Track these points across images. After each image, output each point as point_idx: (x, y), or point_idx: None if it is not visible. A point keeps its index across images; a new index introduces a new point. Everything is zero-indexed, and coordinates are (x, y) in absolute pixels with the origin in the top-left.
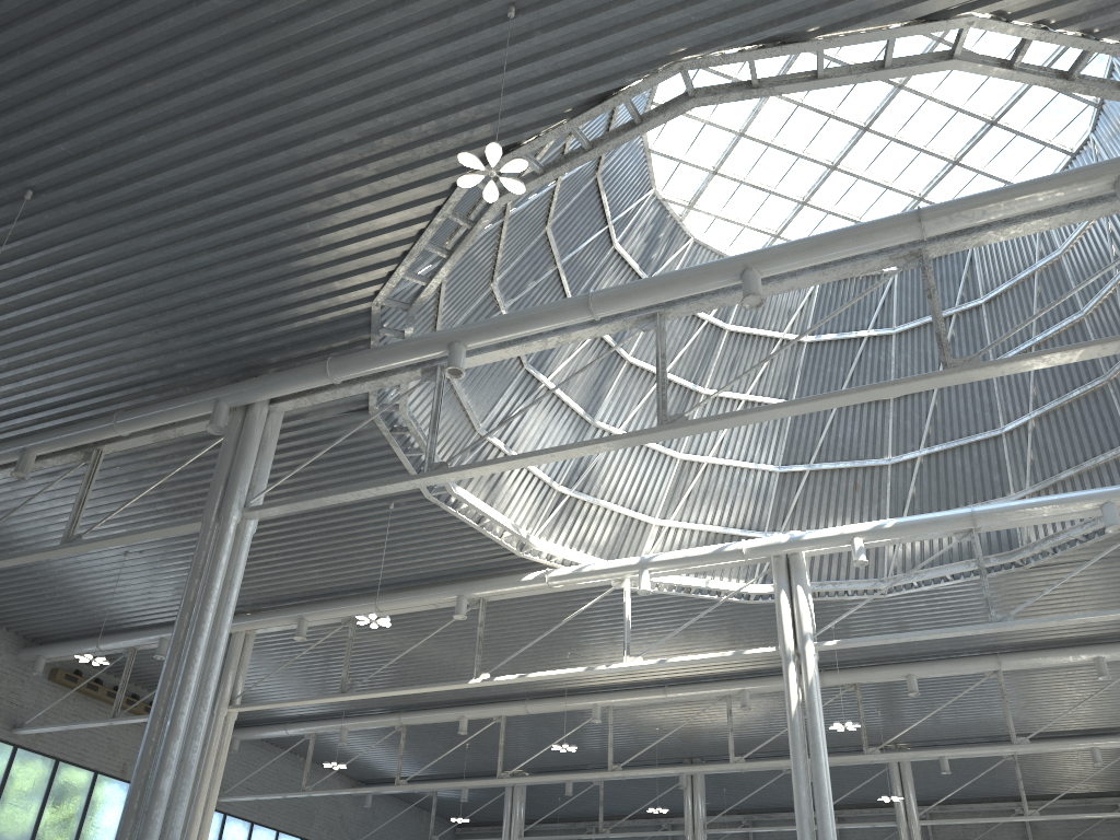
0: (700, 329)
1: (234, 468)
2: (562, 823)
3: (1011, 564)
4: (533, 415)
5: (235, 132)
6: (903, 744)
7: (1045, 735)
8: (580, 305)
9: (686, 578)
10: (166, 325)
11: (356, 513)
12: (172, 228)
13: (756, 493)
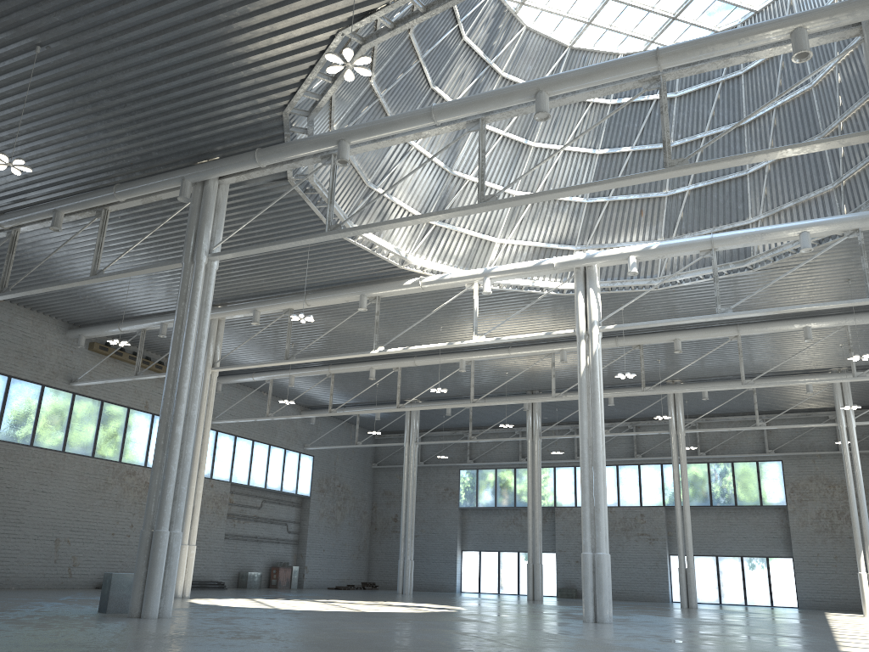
0: None
1: (199, 227)
2: (447, 431)
3: (744, 268)
4: (406, 170)
5: (176, 6)
6: (678, 380)
7: (776, 374)
8: (425, 115)
9: (518, 279)
10: (142, 128)
11: None
12: (139, 67)
13: (570, 218)
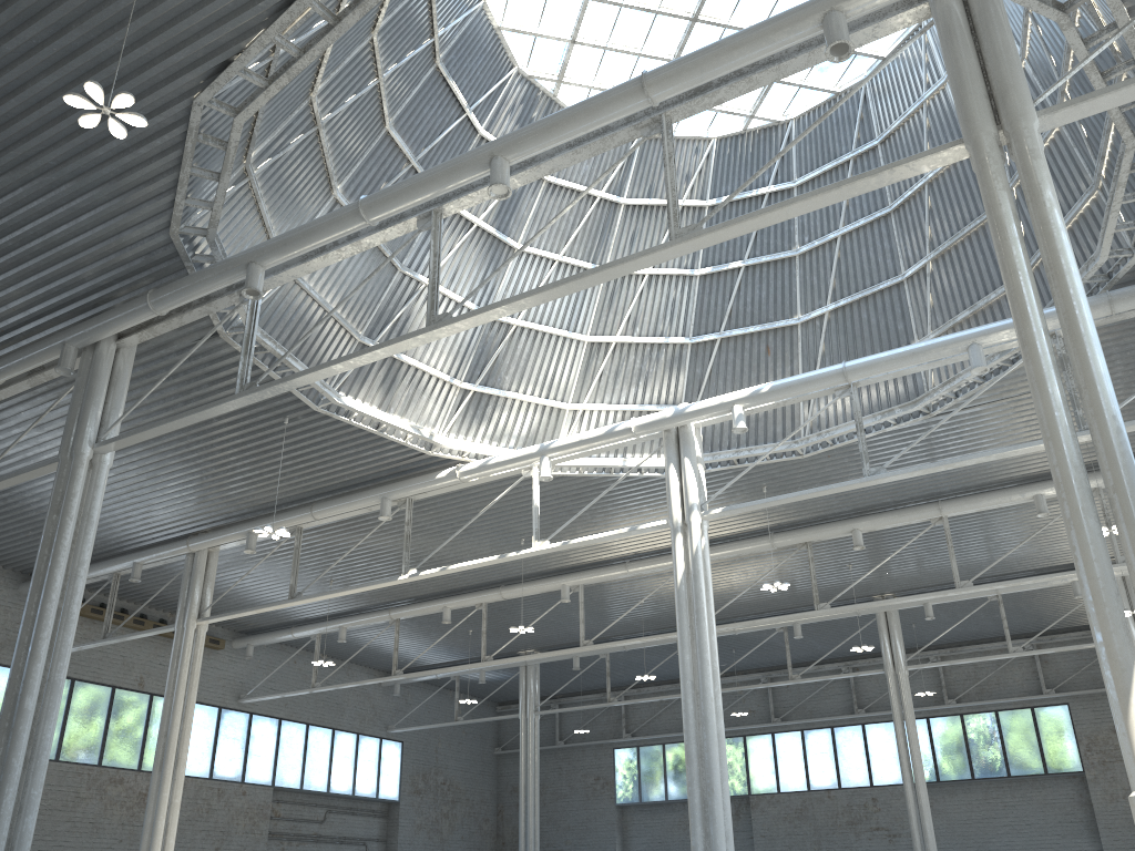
0: (593, 207)
1: (83, 407)
2: (594, 694)
3: (918, 413)
4: (418, 316)
5: None
6: (890, 594)
7: (1028, 573)
8: (352, 213)
9: (602, 458)
10: None
11: (259, 431)
12: None
13: (669, 367)
